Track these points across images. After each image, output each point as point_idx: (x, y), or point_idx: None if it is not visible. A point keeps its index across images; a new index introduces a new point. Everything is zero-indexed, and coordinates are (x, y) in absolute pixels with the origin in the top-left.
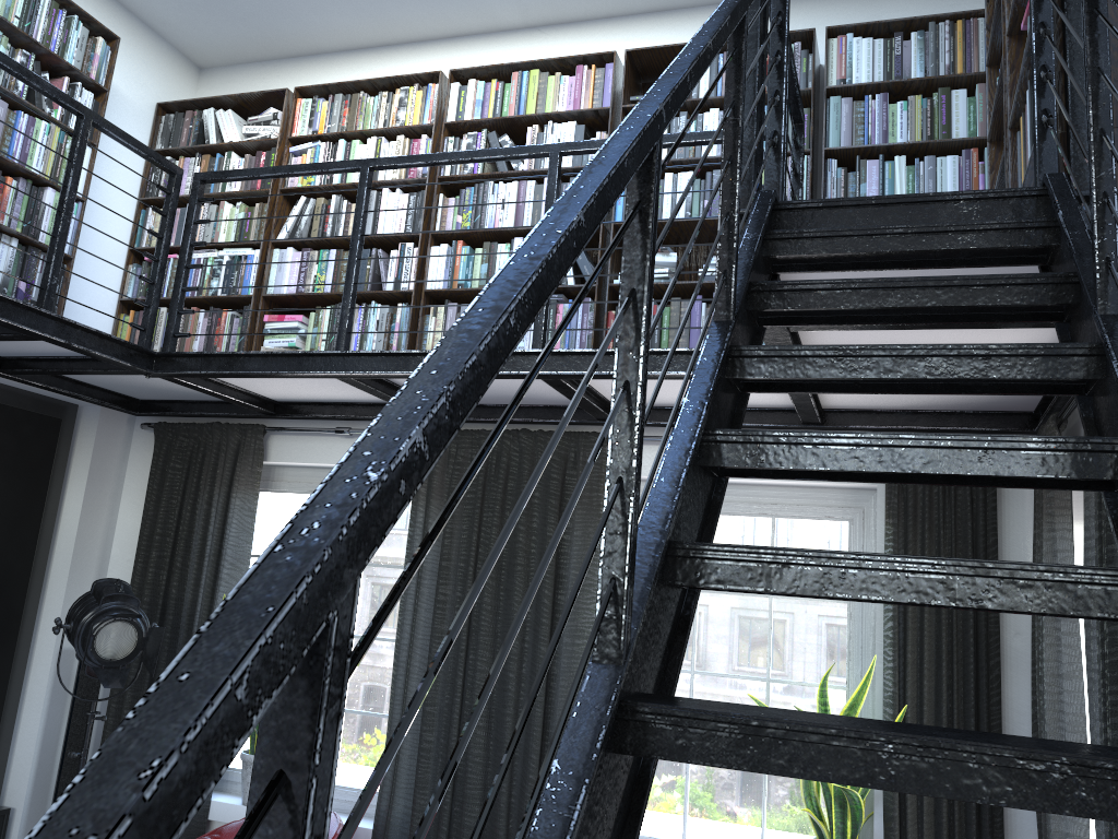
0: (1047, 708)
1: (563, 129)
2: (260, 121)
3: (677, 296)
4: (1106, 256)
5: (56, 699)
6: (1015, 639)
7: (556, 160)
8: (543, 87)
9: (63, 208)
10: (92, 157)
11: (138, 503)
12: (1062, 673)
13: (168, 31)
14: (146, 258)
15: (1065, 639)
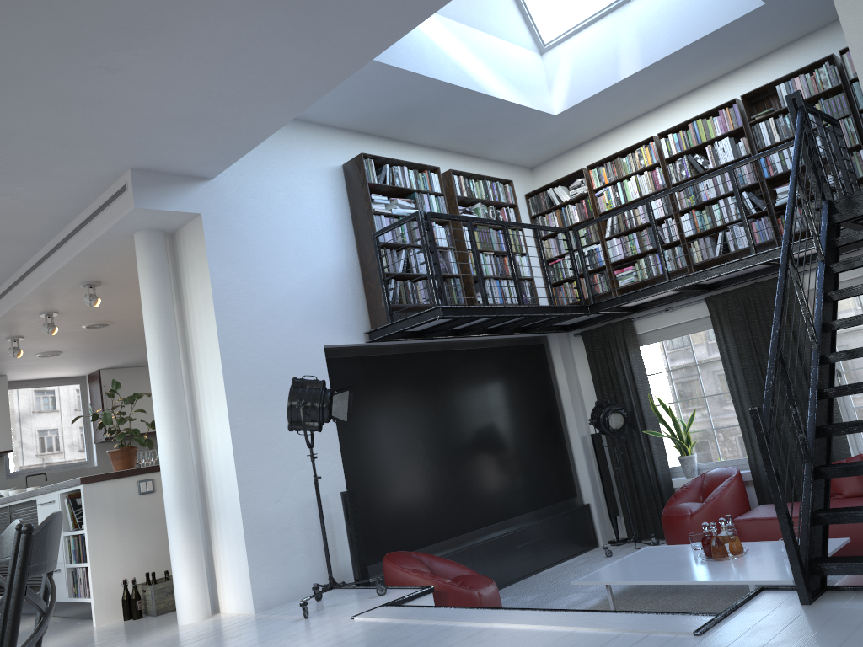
0: None
1: (723, 142)
2: (575, 186)
3: (808, 199)
4: None
5: (587, 457)
6: None
7: (731, 173)
8: (705, 126)
9: (544, 265)
10: (522, 234)
11: (585, 368)
12: None
13: (518, 162)
14: (549, 264)
15: None
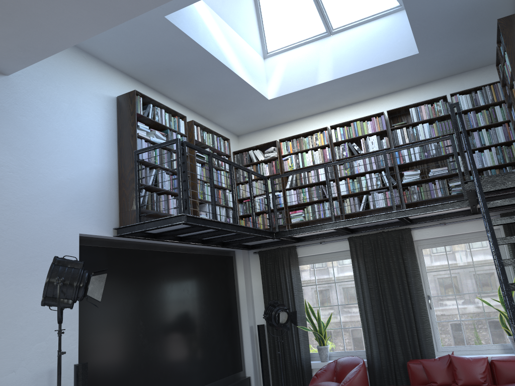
0: None
1: (372, 138)
2: (269, 151)
3: (422, 182)
4: None
5: (252, 342)
6: None
7: (385, 155)
8: (362, 126)
9: (252, 199)
10: None
11: (257, 277)
12: None
13: (231, 129)
14: (244, 201)
15: None
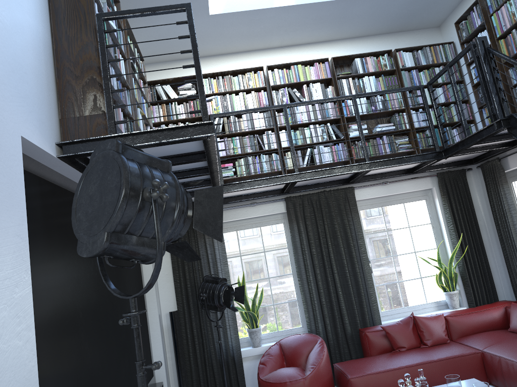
0: (513, 233)
1: (316, 85)
2: (185, 88)
3: (365, 138)
4: None
5: (161, 335)
6: (480, 222)
7: (355, 100)
8: (303, 71)
9: None
10: (149, 111)
11: None
12: (515, 224)
13: None
14: None
15: (513, 215)
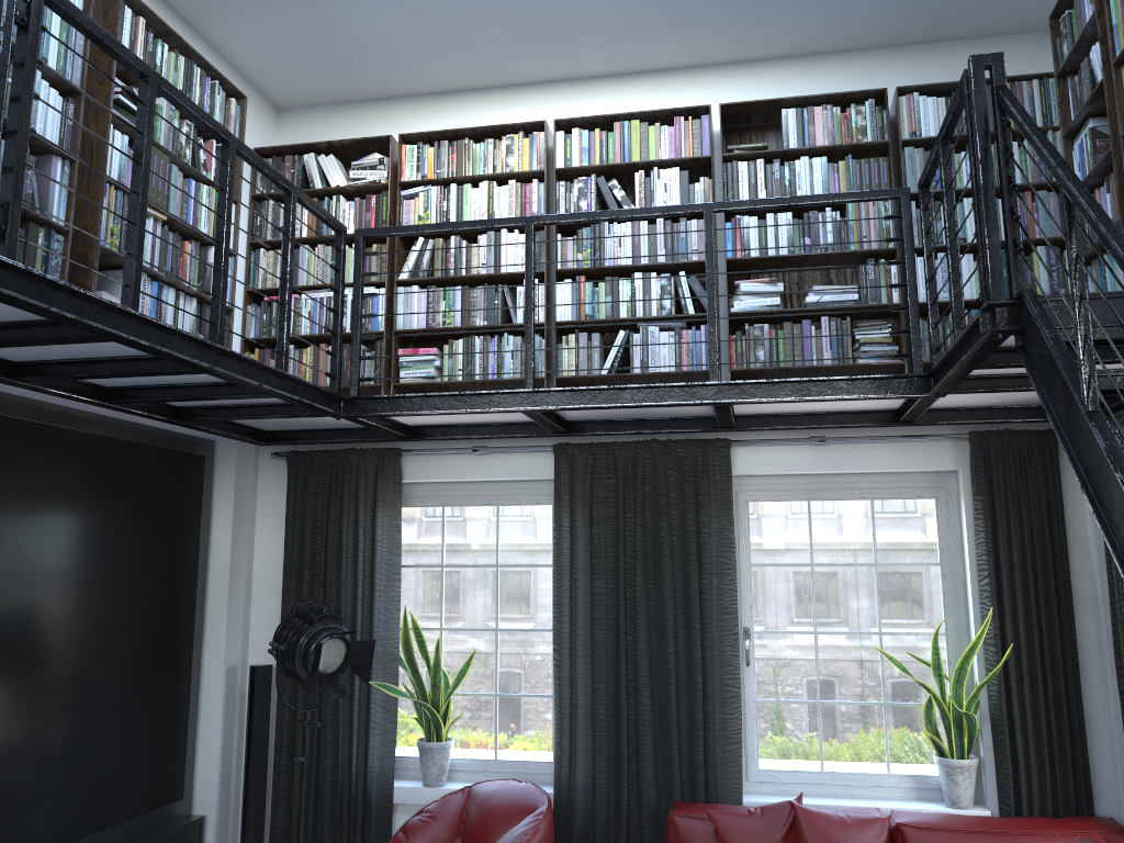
0: None
1: (668, 174)
2: (365, 166)
3: (781, 319)
4: None
5: (228, 713)
6: (1081, 583)
7: (710, 217)
8: (644, 136)
9: (287, 278)
10: (237, 213)
11: (274, 526)
12: None
13: (260, 79)
14: (266, 298)
15: None
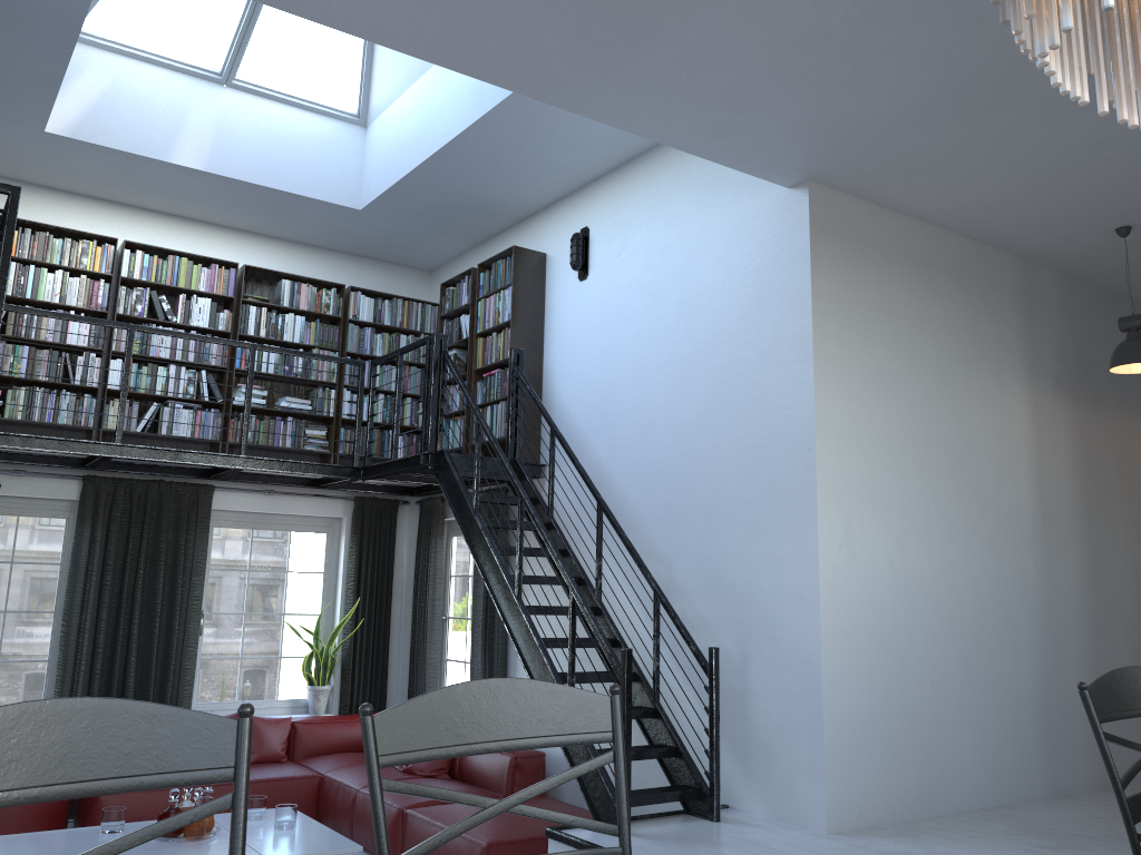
0: (429, 612)
1: (203, 302)
2: None
3: (260, 412)
4: (551, 503)
5: None
6: (397, 586)
7: (254, 353)
8: (189, 270)
9: None
10: None
11: None
12: (436, 598)
13: None
14: None
15: (438, 585)
